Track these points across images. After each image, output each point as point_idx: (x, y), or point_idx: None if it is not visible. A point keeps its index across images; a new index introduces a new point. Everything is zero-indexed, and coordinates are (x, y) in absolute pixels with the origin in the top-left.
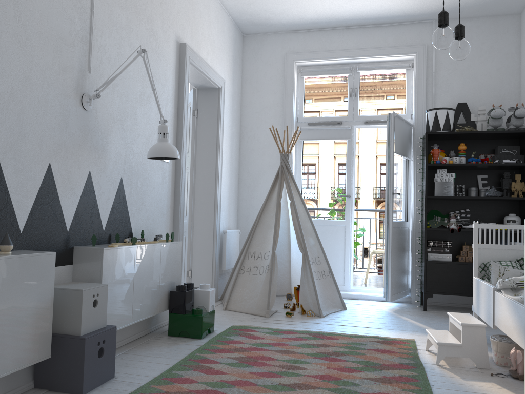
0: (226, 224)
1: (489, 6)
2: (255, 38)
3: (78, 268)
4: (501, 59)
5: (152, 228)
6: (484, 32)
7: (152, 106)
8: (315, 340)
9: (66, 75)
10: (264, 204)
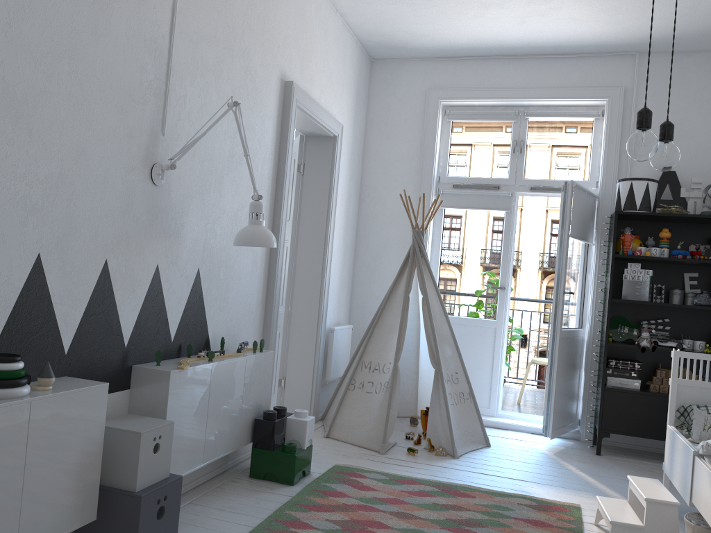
0: (334, 318)
1: None
2: (388, 65)
3: (137, 394)
4: None
5: (236, 332)
6: (707, 72)
7: (244, 170)
8: (444, 498)
9: (132, 142)
10: (387, 298)
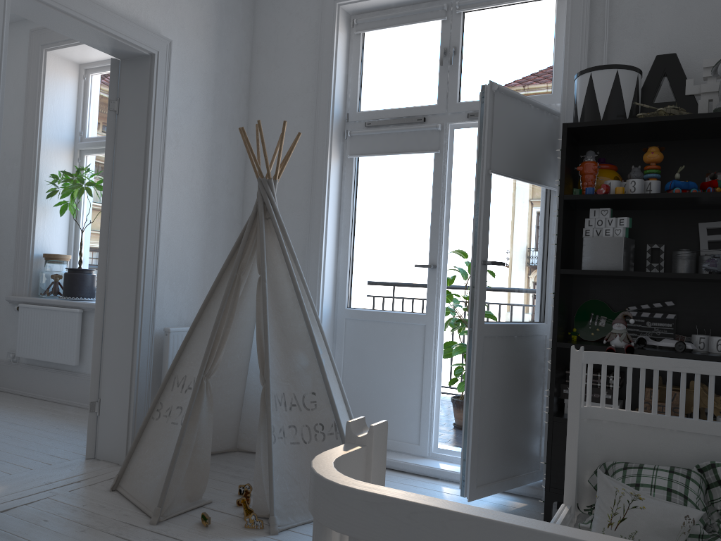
0: (193, 316)
1: None
2: None
3: None
4: None
5: None
6: None
7: None
8: None
9: None
10: (216, 281)
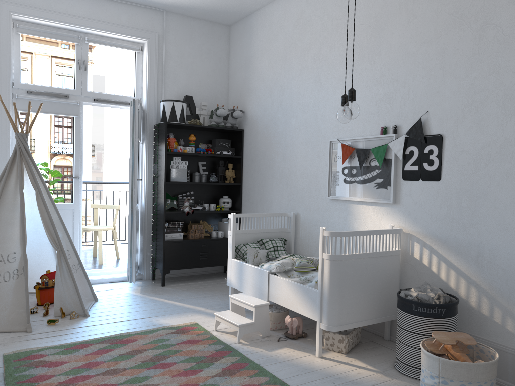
0: None
1: (213, 14)
2: None
3: None
4: (216, 62)
5: None
6: (204, 34)
7: None
8: (121, 348)
9: None
10: (0, 195)
